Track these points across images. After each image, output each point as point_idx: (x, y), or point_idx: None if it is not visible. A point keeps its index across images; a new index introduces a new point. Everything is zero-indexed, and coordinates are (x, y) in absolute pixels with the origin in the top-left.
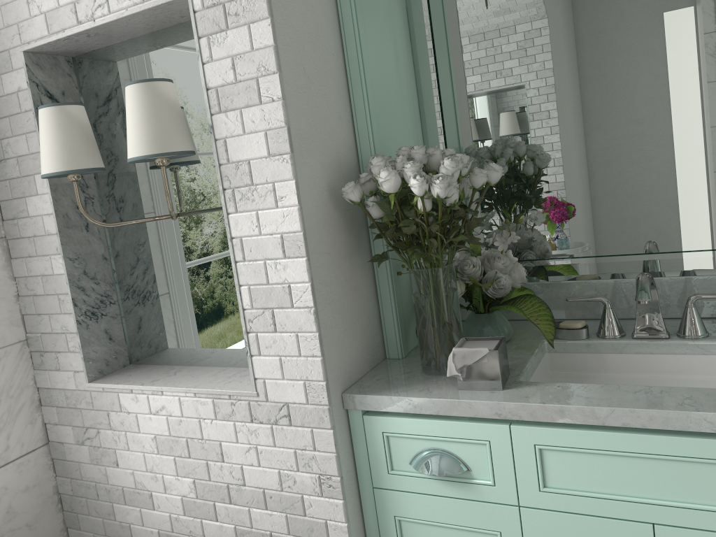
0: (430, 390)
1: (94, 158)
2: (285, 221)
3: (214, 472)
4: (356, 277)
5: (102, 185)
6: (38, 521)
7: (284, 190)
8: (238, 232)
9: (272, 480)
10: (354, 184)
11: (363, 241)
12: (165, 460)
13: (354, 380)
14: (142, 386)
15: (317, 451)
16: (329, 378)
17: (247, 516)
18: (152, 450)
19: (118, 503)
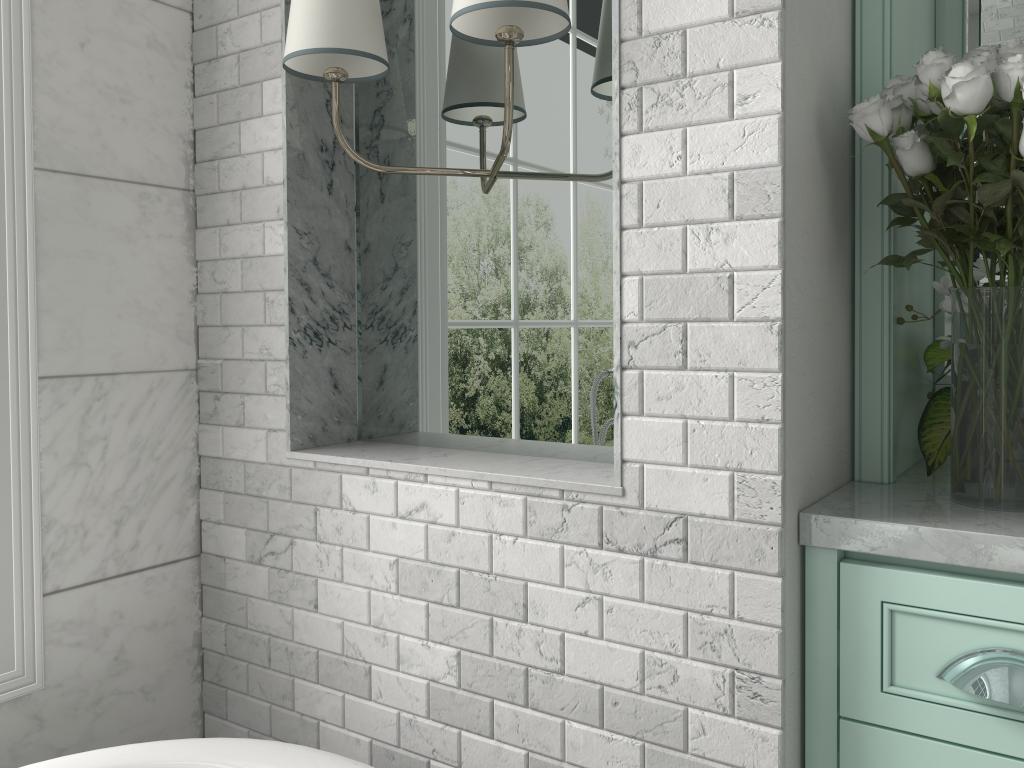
0: (1003, 526)
1: (377, 40)
2: (746, 144)
3: (503, 640)
4: (832, 303)
5: (364, 124)
6: (160, 689)
7: (755, 83)
8: (638, 170)
9: (624, 668)
10: (883, 99)
11: (844, 245)
12: (408, 607)
13: (813, 497)
14: (389, 462)
15: (735, 619)
16: (786, 472)
17: (558, 736)
18: (387, 586)
19: (304, 678)
